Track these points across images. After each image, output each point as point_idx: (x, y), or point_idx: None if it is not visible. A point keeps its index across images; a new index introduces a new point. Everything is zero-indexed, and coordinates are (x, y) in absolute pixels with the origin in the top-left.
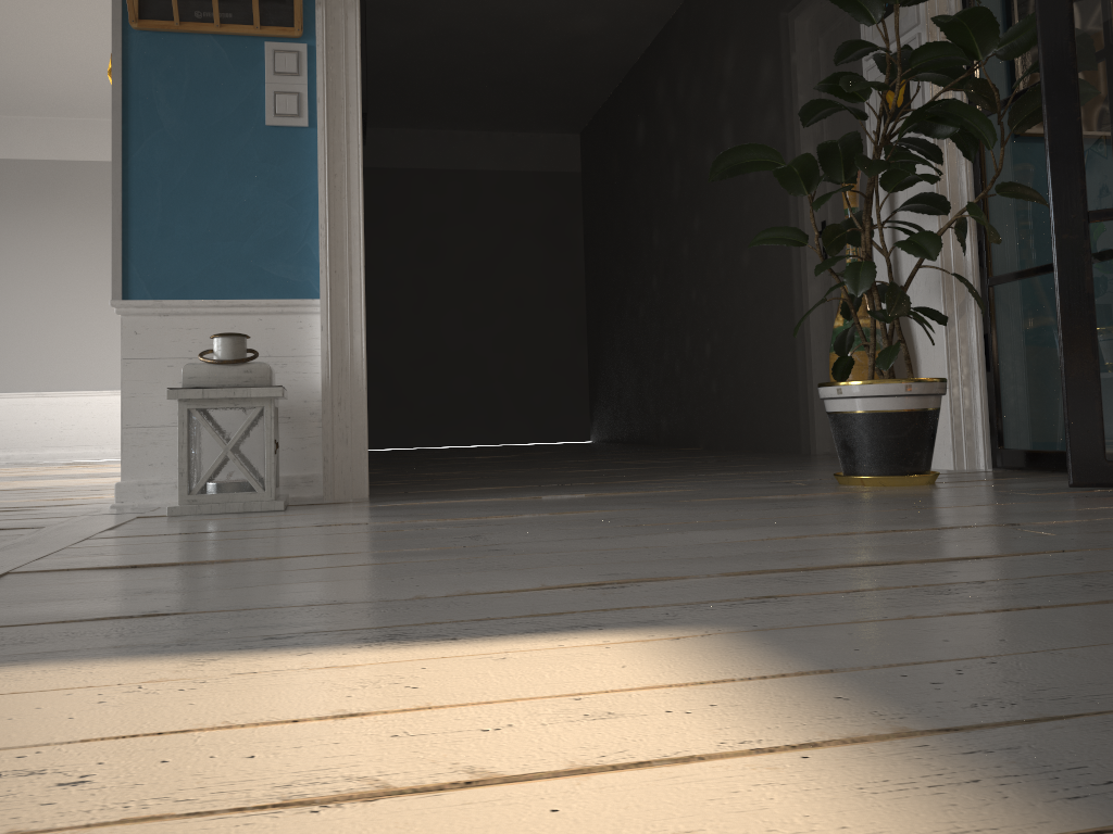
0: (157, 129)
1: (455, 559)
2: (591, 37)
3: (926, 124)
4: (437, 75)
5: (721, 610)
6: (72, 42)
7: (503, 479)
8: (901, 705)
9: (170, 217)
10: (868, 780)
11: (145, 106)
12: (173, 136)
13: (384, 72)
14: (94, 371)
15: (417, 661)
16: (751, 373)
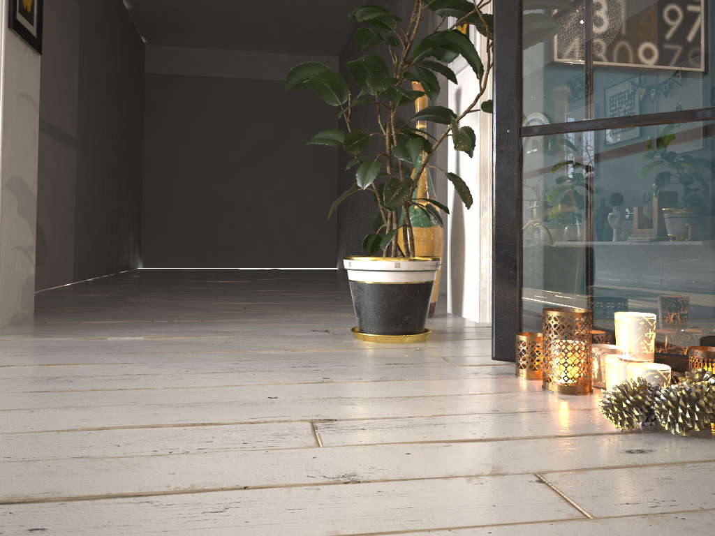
0: None
1: None
2: None
3: (439, 50)
4: (227, 12)
5: None
6: None
7: (155, 310)
8: None
9: None
10: None
11: None
12: None
13: (189, 8)
14: None
15: None
16: None
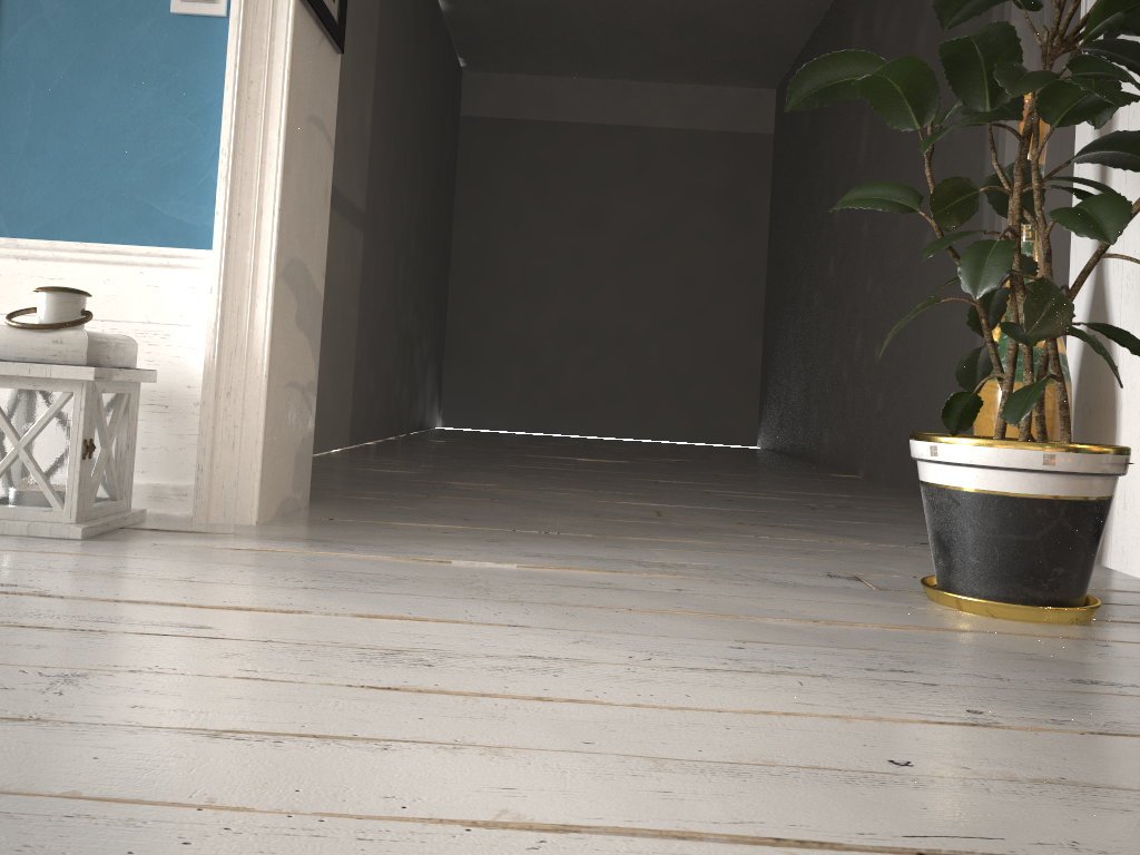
0: (34, 15)
1: None
2: None
3: None
4: (600, 12)
5: None
6: None
7: (506, 508)
8: None
9: (41, 131)
10: None
11: None
12: (54, 24)
13: (539, 7)
14: None
15: None
16: (921, 390)
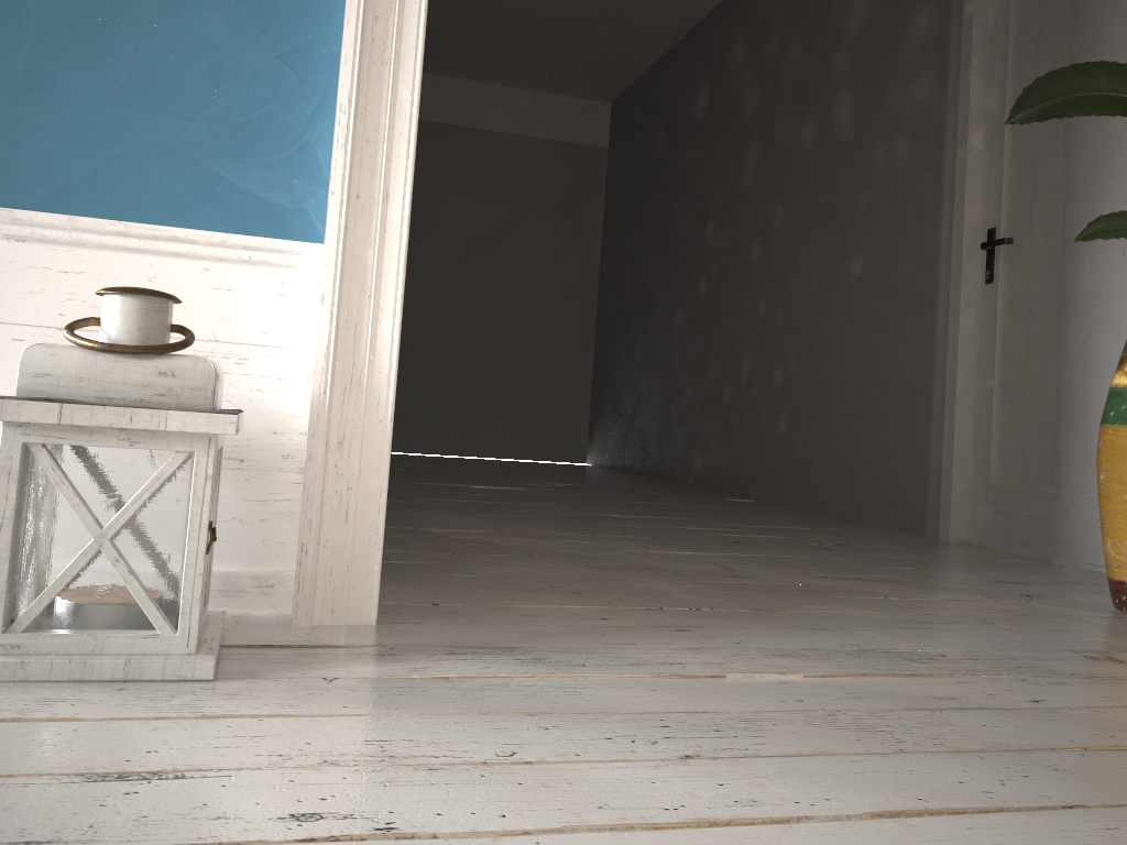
0: None
1: None
2: None
3: None
4: (460, 3)
5: None
6: None
7: (571, 569)
8: None
9: (49, 53)
10: None
11: None
12: None
13: None
14: None
15: None
16: (848, 417)
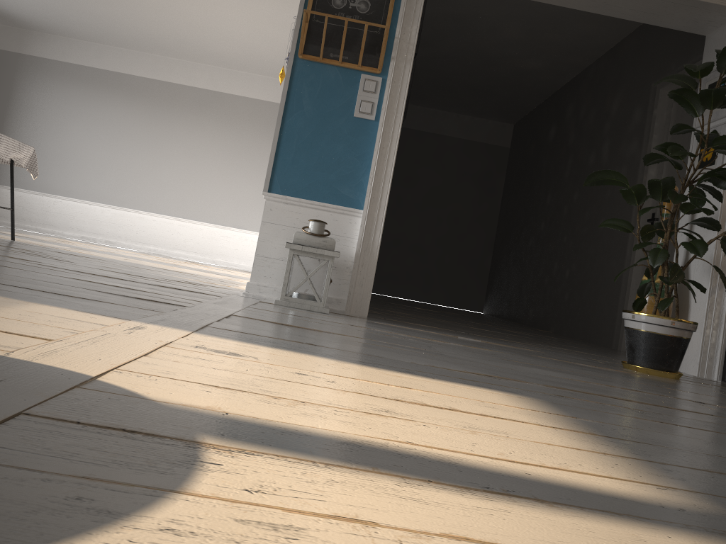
0: (300, 110)
1: (423, 353)
2: (533, 72)
3: (715, 179)
4: (435, 78)
5: (540, 395)
6: (238, 30)
7: (435, 323)
8: (596, 429)
9: (298, 155)
10: (574, 437)
11: (297, 97)
12: (307, 114)
13: None
14: (208, 212)
15: (422, 380)
16: (591, 293)
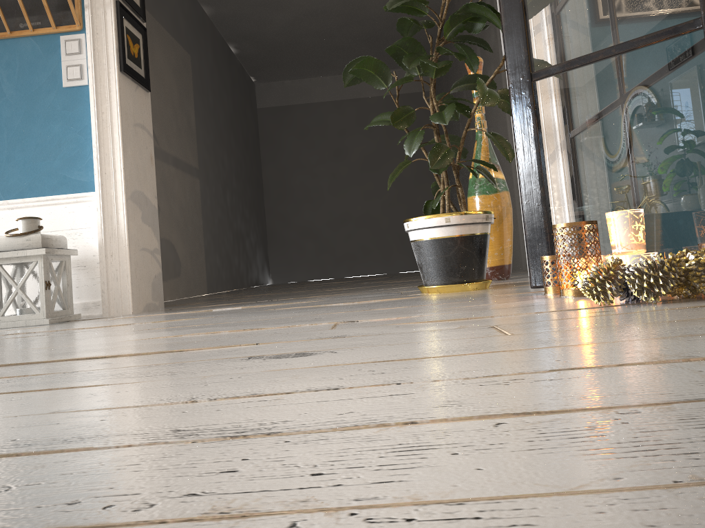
0: (2, 98)
1: None
2: None
3: (469, 24)
4: (320, 40)
5: None
6: None
7: (263, 298)
8: None
9: (12, 150)
10: None
11: None
12: (11, 101)
13: (286, 43)
14: None
15: None
16: None
